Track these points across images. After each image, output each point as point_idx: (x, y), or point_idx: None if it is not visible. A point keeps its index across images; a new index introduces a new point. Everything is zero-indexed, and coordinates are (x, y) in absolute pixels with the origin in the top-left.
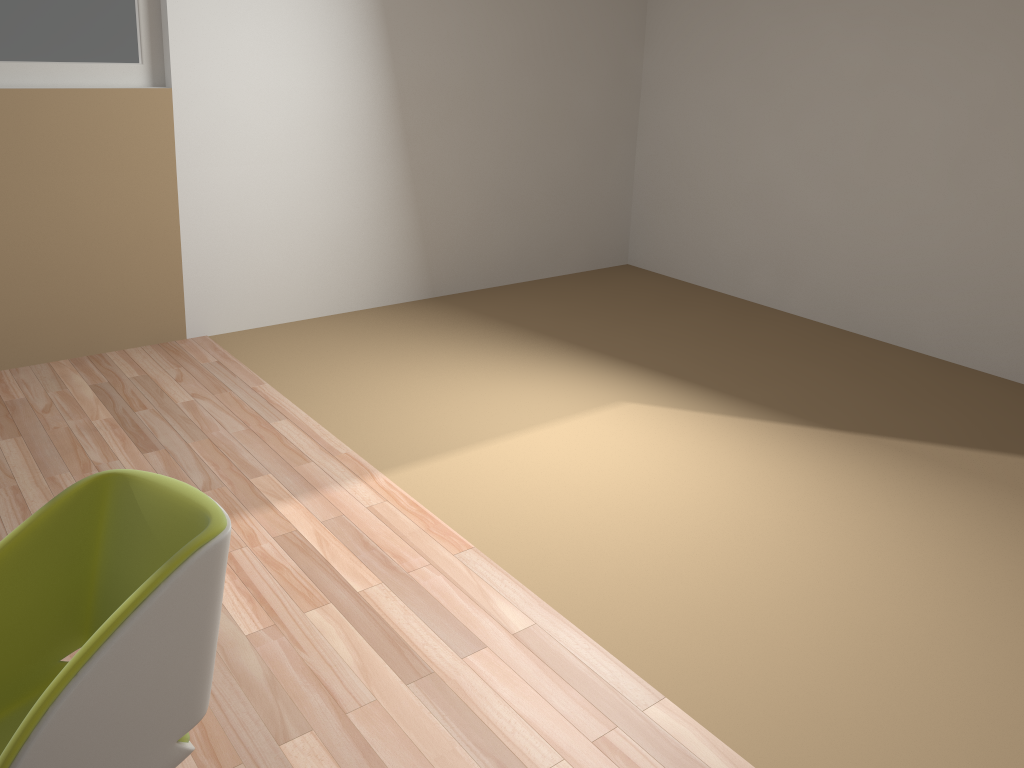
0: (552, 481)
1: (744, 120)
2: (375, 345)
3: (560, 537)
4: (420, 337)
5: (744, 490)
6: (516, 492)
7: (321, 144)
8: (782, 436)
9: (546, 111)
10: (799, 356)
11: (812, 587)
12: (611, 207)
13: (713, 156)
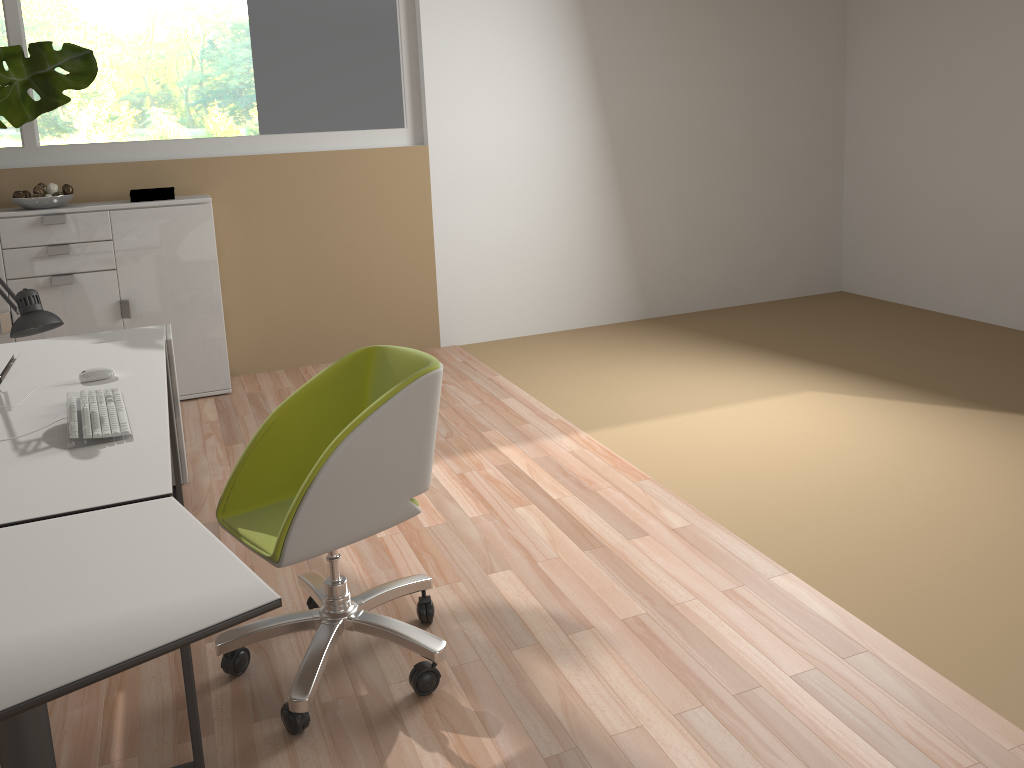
0: (727, 441)
1: (944, 142)
2: (592, 351)
3: (725, 475)
4: (631, 346)
5: (906, 452)
6: (694, 447)
7: (546, 185)
8: (959, 417)
9: (749, 149)
10: (1000, 359)
11: (949, 517)
12: (820, 236)
13: (917, 179)
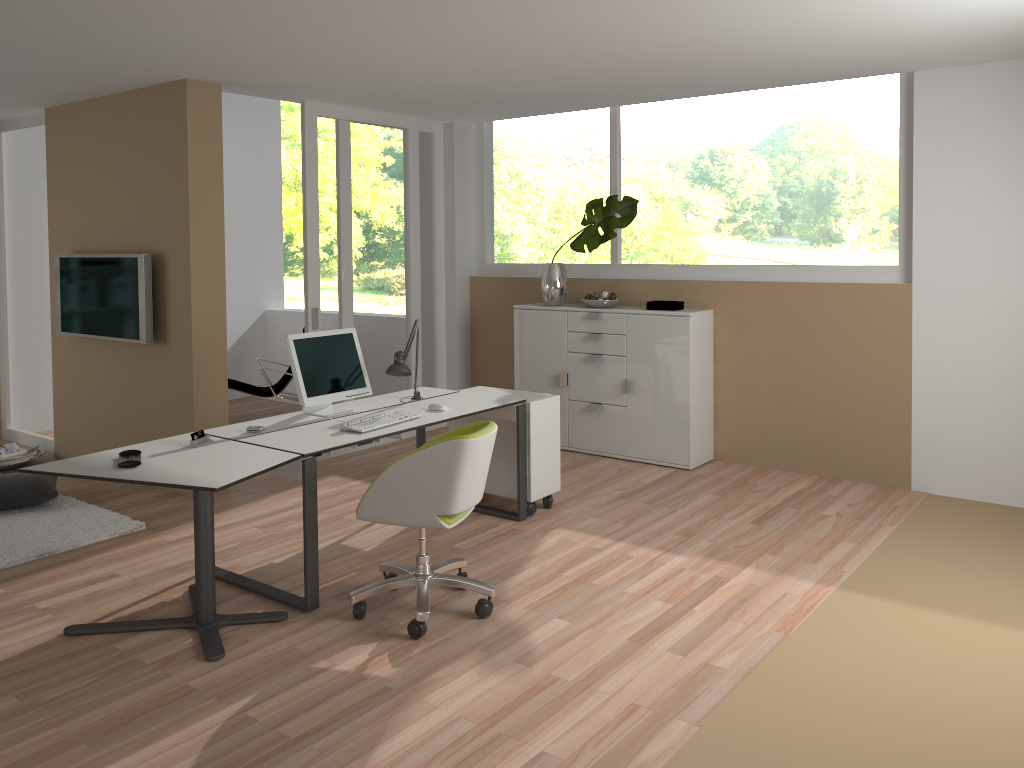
0: (936, 651)
1: None
2: None
3: (850, 665)
4: None
5: None
6: (891, 638)
7: None
8: None
9: None
10: None
11: None
12: None
13: None
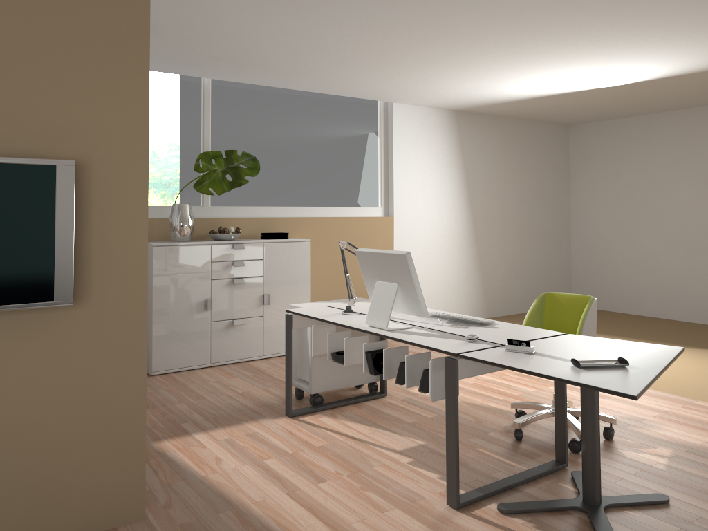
0: None
1: (630, 226)
2: None
3: None
4: None
5: (691, 363)
6: None
7: (444, 241)
8: (696, 351)
9: (531, 227)
10: (686, 331)
11: None
12: (562, 275)
13: (616, 245)
